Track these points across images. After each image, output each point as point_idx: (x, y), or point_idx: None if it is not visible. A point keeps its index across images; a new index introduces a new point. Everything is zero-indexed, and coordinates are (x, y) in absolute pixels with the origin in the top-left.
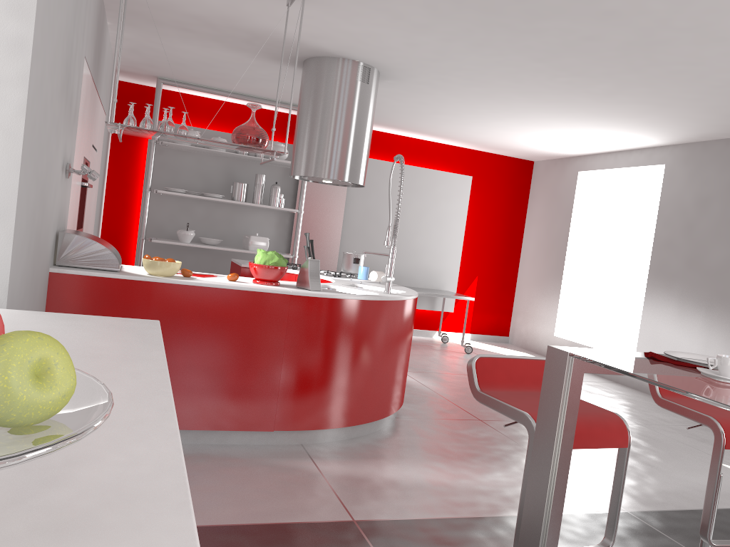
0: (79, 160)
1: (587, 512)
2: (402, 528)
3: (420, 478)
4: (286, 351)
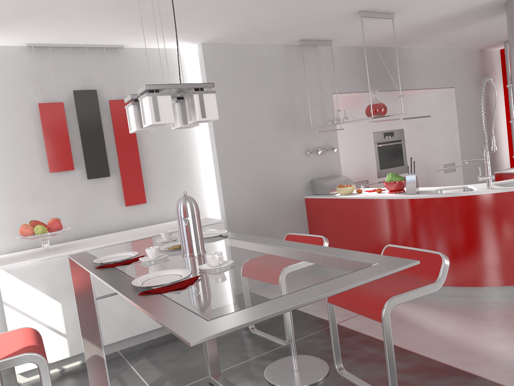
0: (357, 138)
1: (489, 379)
2: (345, 333)
3: (429, 323)
4: (389, 232)
